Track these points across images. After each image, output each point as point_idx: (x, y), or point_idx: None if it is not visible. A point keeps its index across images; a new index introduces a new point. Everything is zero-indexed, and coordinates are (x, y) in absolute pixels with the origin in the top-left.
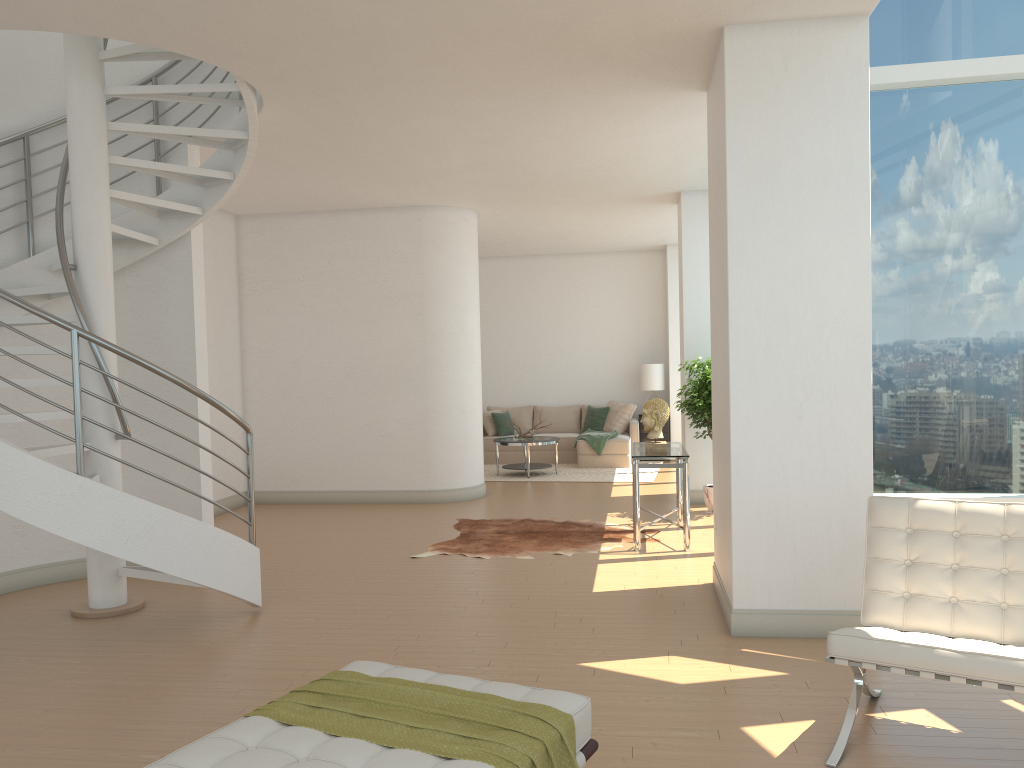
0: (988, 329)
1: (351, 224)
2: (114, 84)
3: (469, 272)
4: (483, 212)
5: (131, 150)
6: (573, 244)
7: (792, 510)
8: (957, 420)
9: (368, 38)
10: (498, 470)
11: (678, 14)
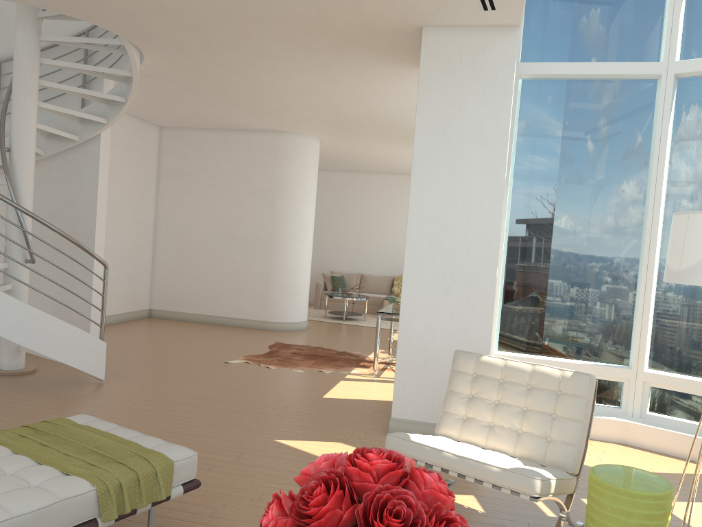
0: (604, 249)
1: (233, 139)
2: (62, 34)
3: (309, 178)
4: (323, 139)
5: (68, 77)
6: (396, 166)
7: (436, 356)
8: (577, 309)
9: (190, 17)
10: (326, 314)
11: (387, 16)
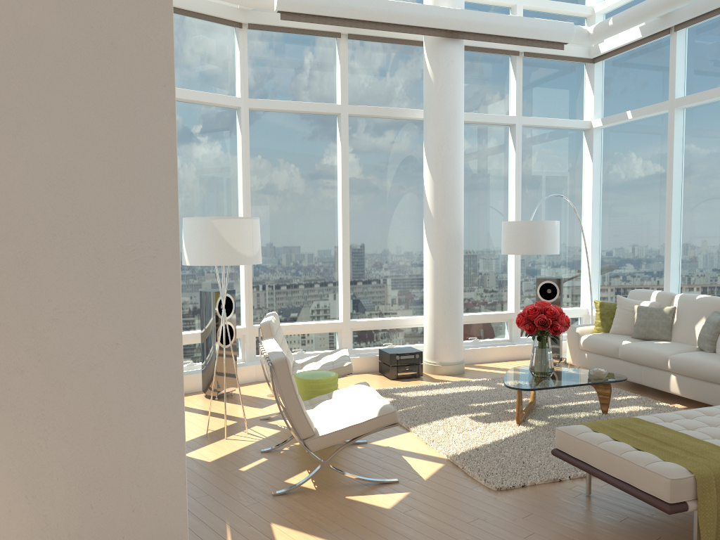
0: None
1: None
2: None
3: None
4: None
5: None
6: None
7: None
8: None
9: None
10: None
11: None
